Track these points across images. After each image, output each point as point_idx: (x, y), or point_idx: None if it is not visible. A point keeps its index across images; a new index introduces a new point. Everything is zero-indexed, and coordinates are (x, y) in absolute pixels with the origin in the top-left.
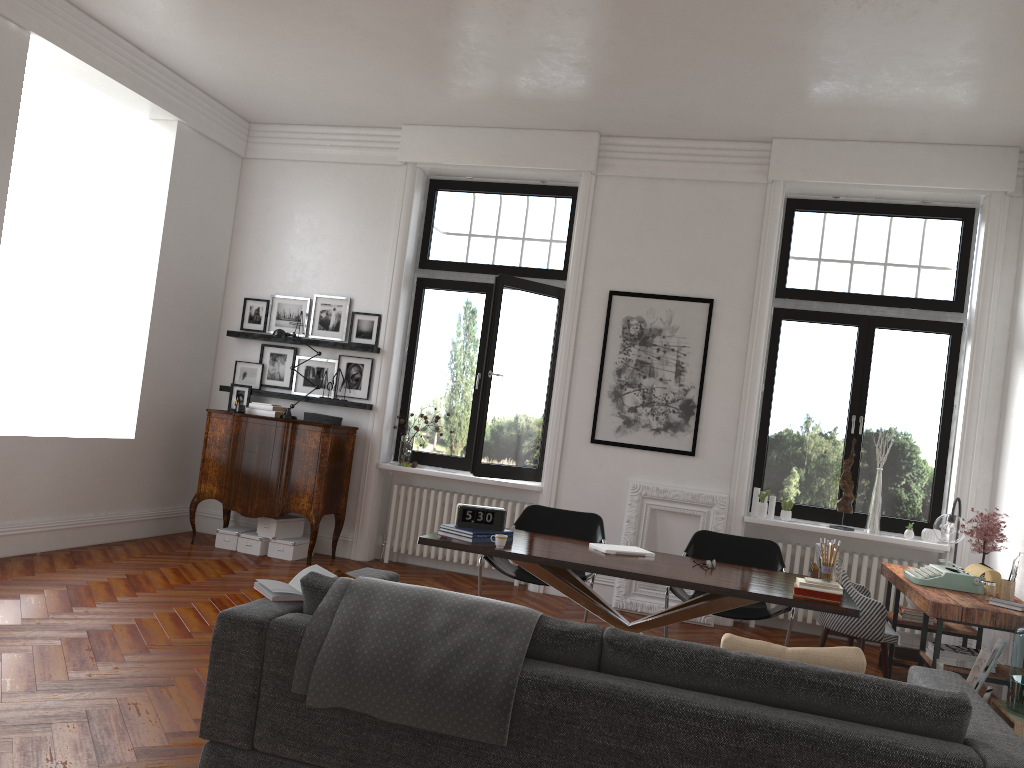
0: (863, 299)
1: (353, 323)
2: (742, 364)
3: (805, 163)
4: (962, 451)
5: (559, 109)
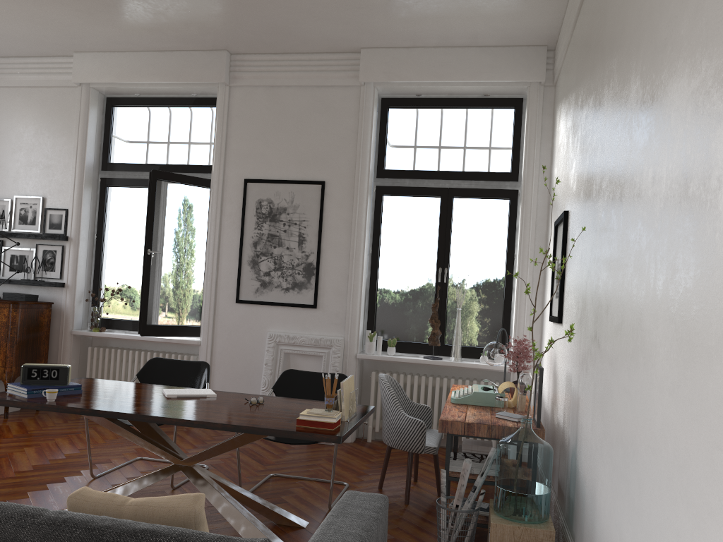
0: (443, 175)
1: (46, 217)
2: (349, 232)
3: (386, 67)
4: (518, 291)
5: (184, 30)
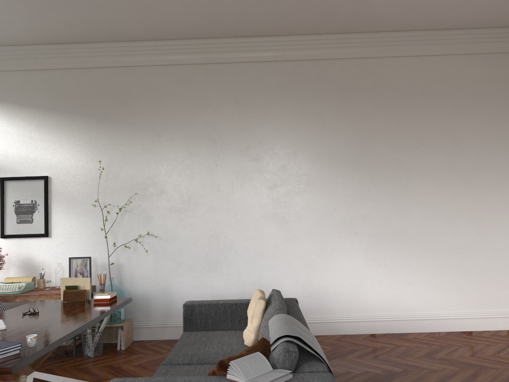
0: None
1: None
2: None
3: None
4: None
5: None
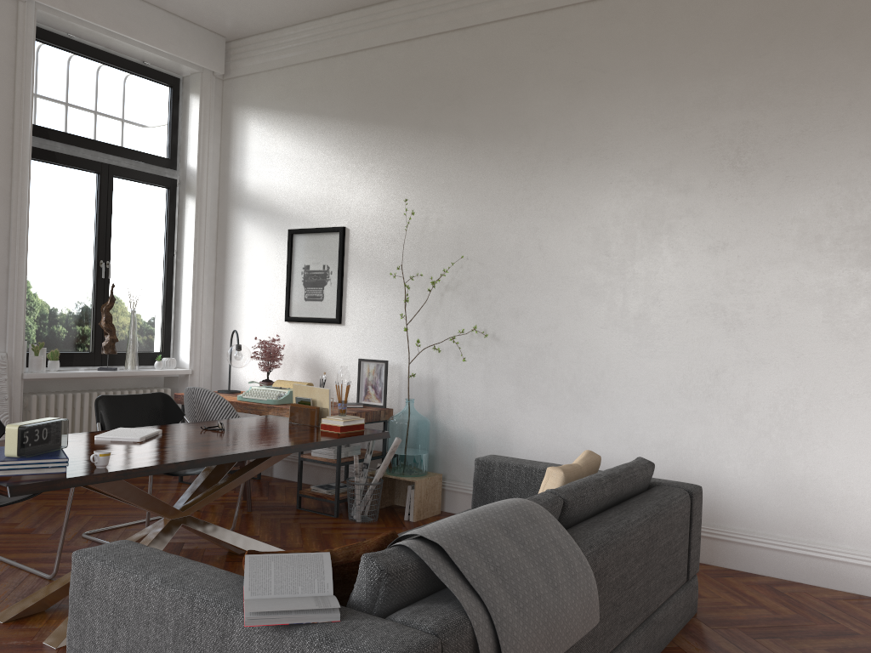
0: (102, 147)
1: None
2: (7, 206)
3: None
4: (195, 290)
5: None
